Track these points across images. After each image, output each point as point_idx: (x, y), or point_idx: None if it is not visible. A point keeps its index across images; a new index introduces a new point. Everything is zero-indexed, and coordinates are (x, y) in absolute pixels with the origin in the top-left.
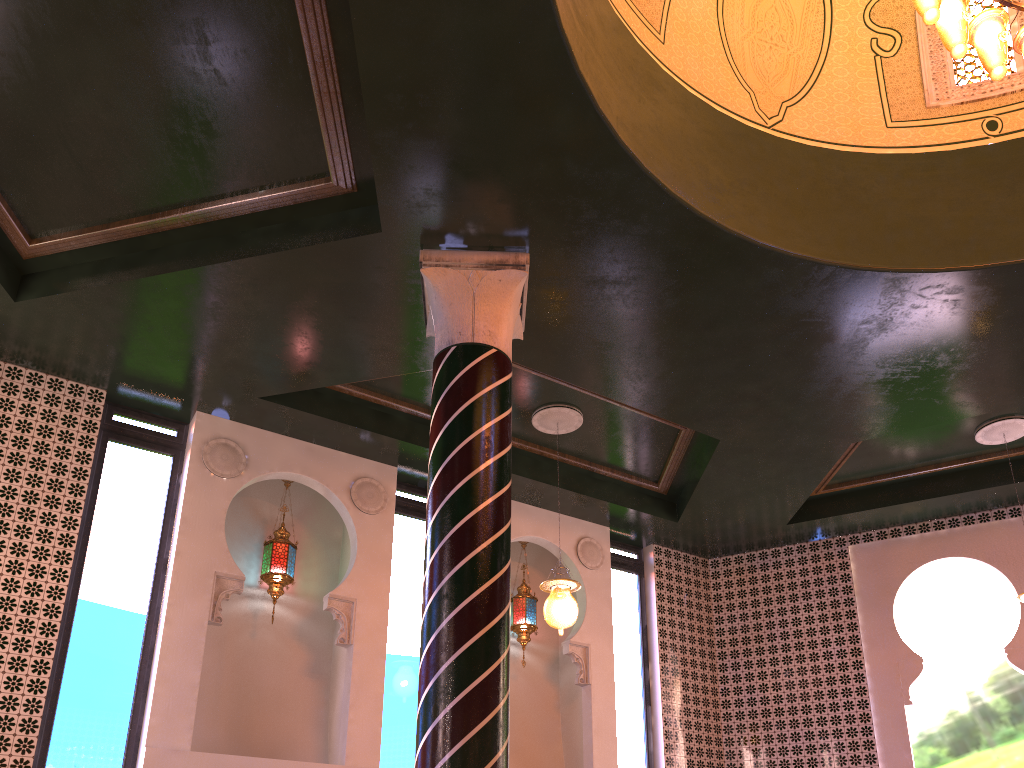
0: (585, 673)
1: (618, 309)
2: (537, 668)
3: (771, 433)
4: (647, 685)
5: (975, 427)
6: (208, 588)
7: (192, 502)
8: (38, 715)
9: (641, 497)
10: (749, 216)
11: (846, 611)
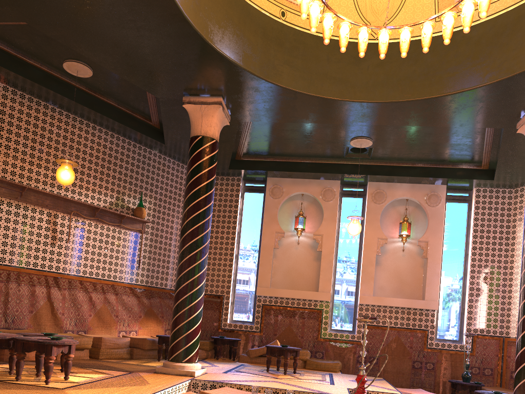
0: None
1: None
2: None
3: None
4: None
5: None
6: None
7: None
8: None
9: None
10: None
11: None
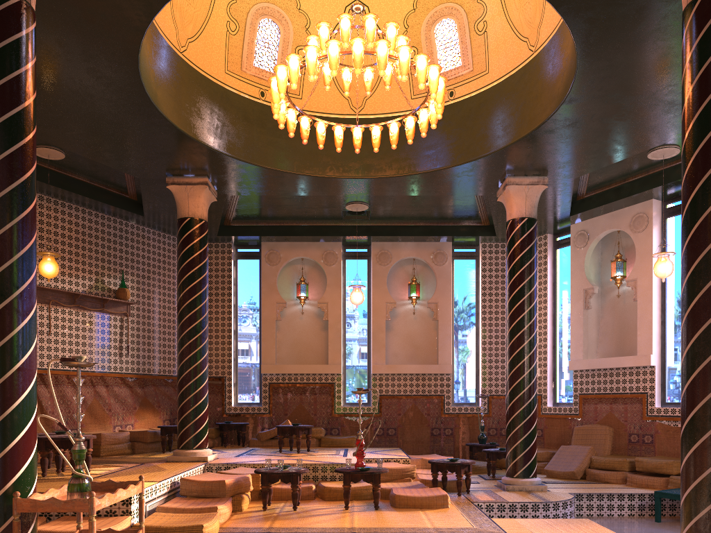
0: None
1: (553, 159)
2: None
3: None
4: None
5: None
6: (581, 296)
7: (573, 264)
8: (546, 355)
9: None
10: (521, 124)
11: None
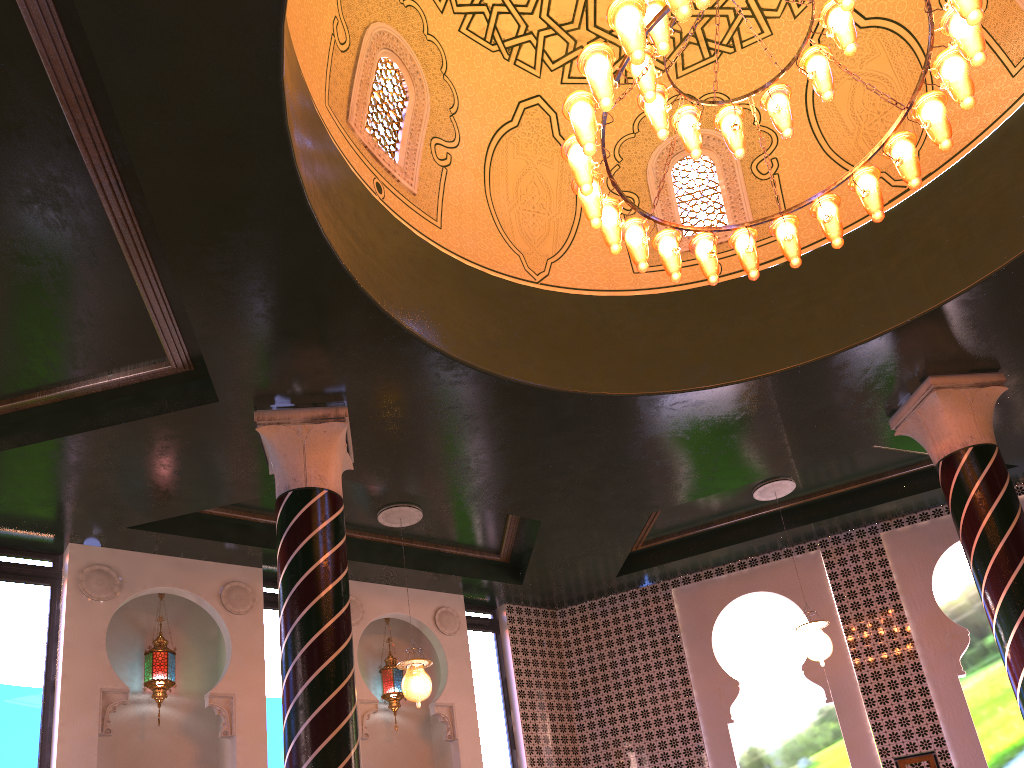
0: (452, 730)
1: (431, 437)
2: (410, 729)
3: (583, 512)
4: (511, 731)
5: (751, 488)
6: (96, 704)
7: (73, 627)
8: None
9: (487, 567)
10: (524, 363)
11: (674, 646)
